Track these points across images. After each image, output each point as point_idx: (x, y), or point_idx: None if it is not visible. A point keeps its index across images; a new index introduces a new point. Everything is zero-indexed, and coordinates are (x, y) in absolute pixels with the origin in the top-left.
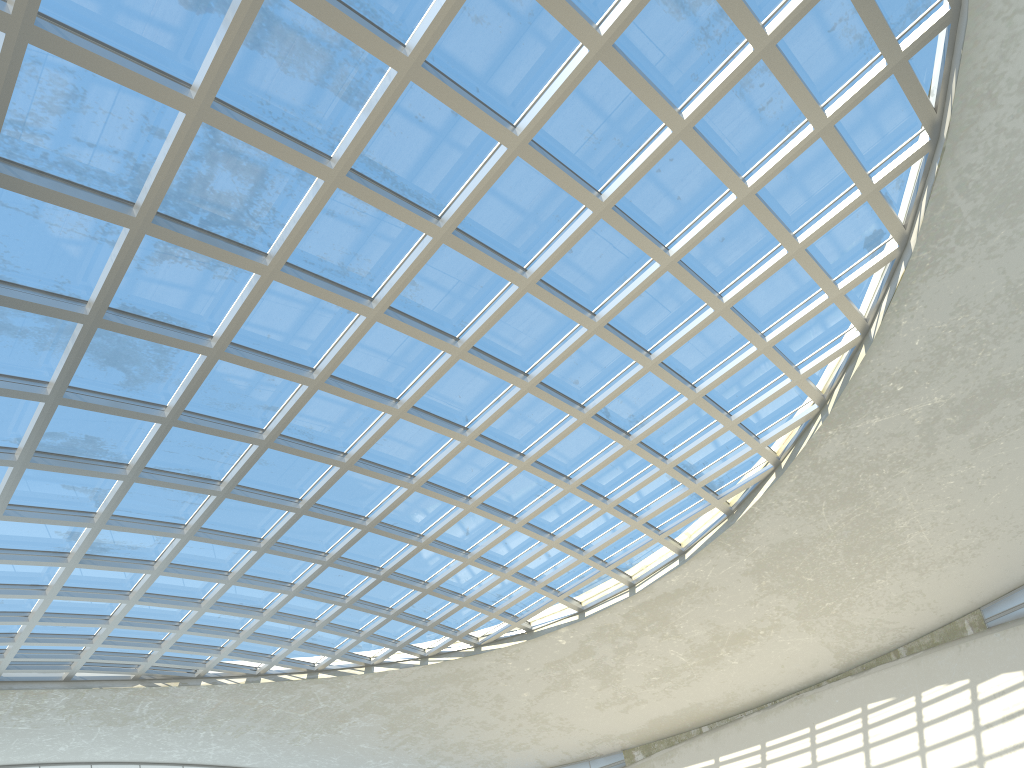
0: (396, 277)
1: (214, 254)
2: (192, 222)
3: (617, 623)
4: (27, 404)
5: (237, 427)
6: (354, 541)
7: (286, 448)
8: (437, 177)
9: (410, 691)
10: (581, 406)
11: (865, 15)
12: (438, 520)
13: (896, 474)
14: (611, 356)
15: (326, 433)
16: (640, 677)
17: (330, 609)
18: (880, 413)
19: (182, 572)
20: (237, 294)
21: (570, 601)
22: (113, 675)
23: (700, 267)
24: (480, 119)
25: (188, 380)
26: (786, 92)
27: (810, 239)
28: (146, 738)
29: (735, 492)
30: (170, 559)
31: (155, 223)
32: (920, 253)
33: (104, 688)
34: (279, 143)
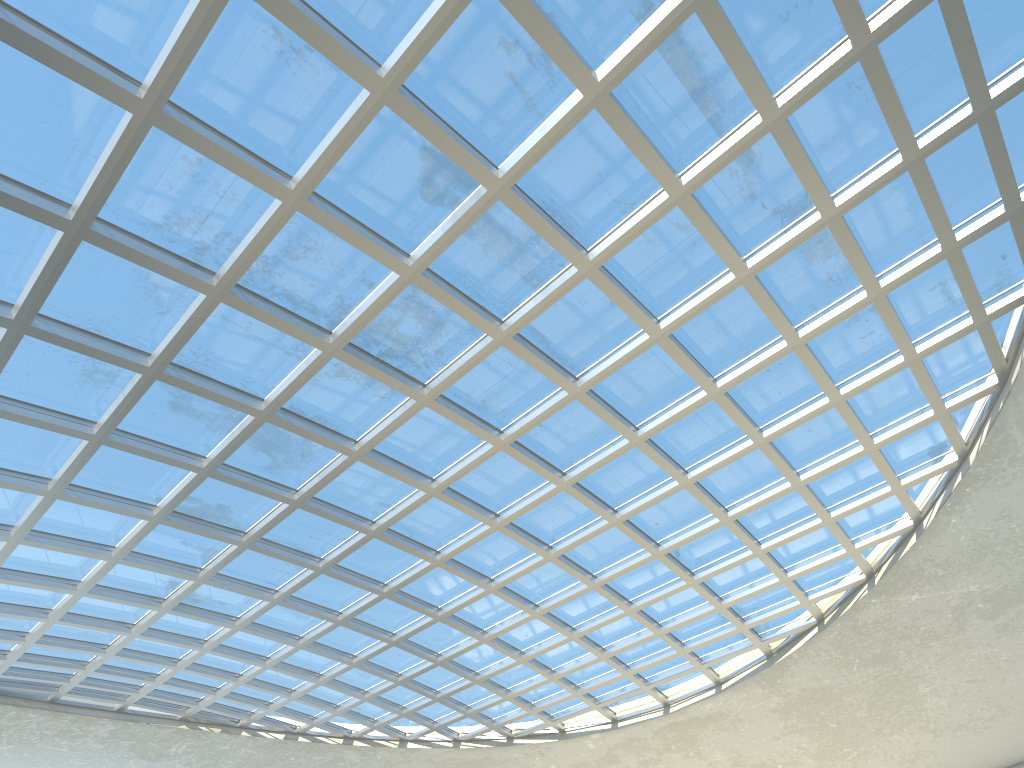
0: (528, 418)
1: (384, 380)
2: (372, 352)
3: (646, 737)
4: (179, 471)
5: (351, 516)
6: (423, 627)
7: (389, 540)
8: (584, 348)
9: None
10: (656, 544)
11: (962, 285)
12: (503, 620)
13: (926, 645)
14: (692, 507)
15: (426, 532)
16: None
17: (381, 683)
18: (920, 591)
19: (259, 631)
20: (389, 411)
21: (606, 710)
22: (161, 713)
23: (785, 448)
24: (634, 312)
25: (325, 473)
26: (885, 328)
27: (884, 442)
28: None
29: (778, 638)
30: (253, 618)
31: (344, 350)
32: (976, 468)
33: (151, 724)
34: (466, 306)
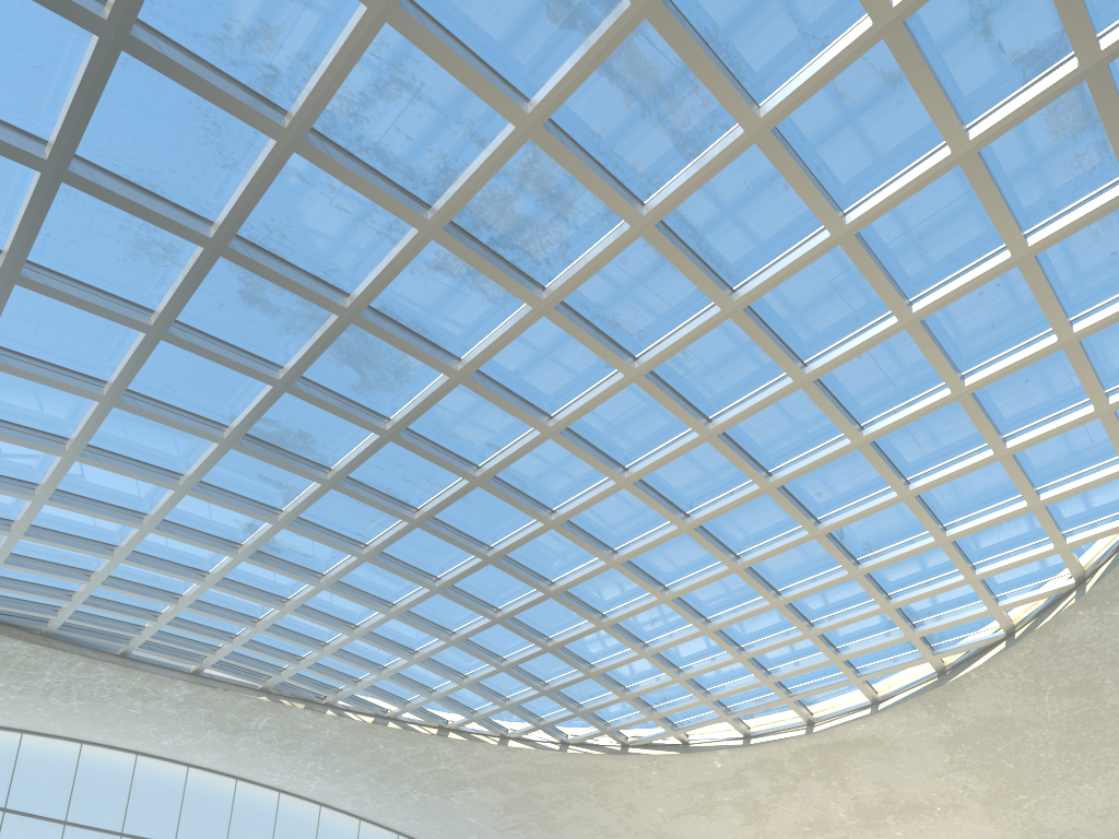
0: (669, 341)
1: (493, 275)
2: (481, 238)
3: (783, 759)
4: (253, 384)
5: (453, 457)
6: (532, 604)
7: (496, 491)
8: (745, 248)
9: (539, 775)
10: (816, 521)
11: None
12: (626, 603)
13: None
14: (865, 476)
15: (541, 485)
16: (790, 823)
17: (483, 668)
18: None
19: (347, 592)
20: (500, 322)
21: (738, 723)
22: (241, 680)
23: (992, 404)
24: (812, 198)
25: (422, 398)
26: None
27: None
28: (252, 754)
29: (954, 651)
30: (339, 576)
31: (445, 230)
32: None
33: (228, 691)
34: (598, 177)
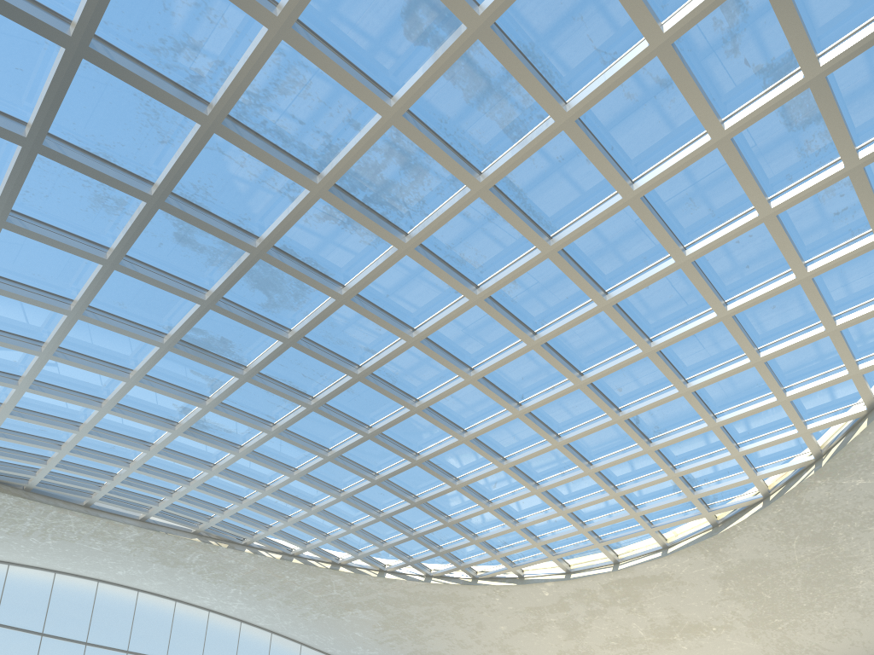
0: (502, 275)
1: (367, 225)
2: (358, 196)
3: (595, 590)
4: (186, 302)
5: (340, 359)
6: (402, 470)
7: (373, 384)
8: (559, 206)
9: (409, 600)
10: (618, 409)
11: None
12: (474, 470)
13: (865, 529)
14: (654, 376)
15: (407, 380)
16: (601, 639)
17: (365, 518)
18: (865, 476)
19: (259, 460)
20: (374, 258)
21: (561, 562)
22: (178, 525)
23: (748, 324)
24: (608, 171)
25: (314, 314)
26: (860, 205)
27: (846, 324)
28: (188, 582)
29: (724, 509)
30: (254, 447)
31: (330, 191)
32: None
33: (169, 534)
34: (445, 154)
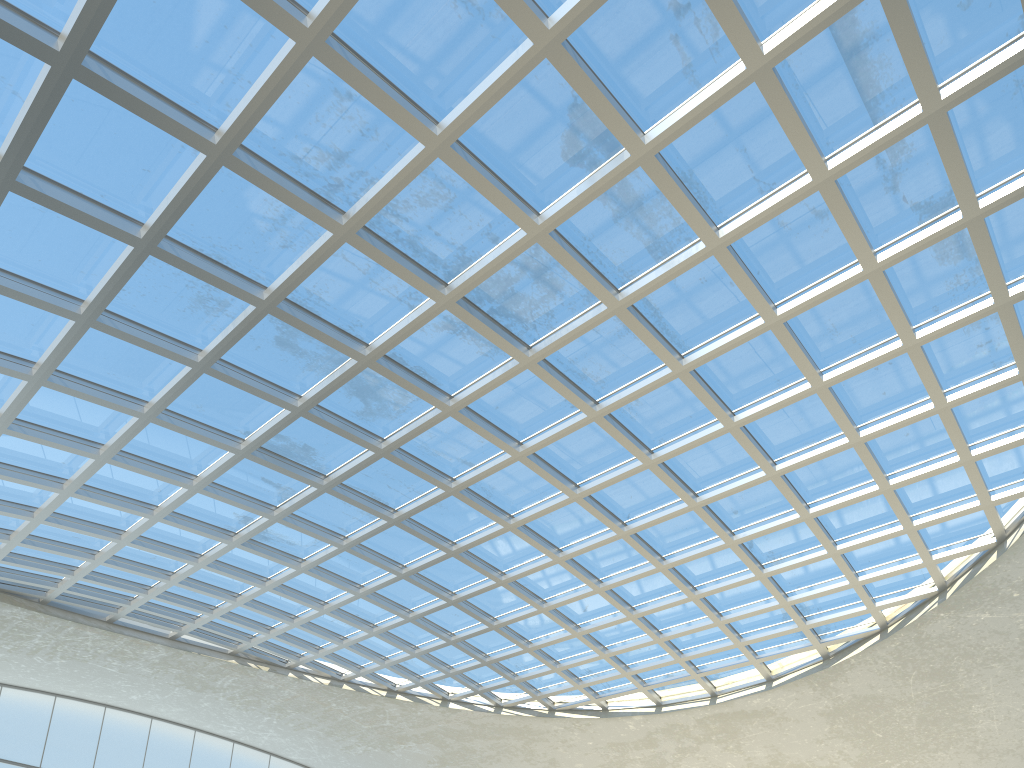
0: (626, 392)
1: (491, 337)
2: (483, 308)
3: (688, 725)
4: (272, 407)
5: (433, 471)
6: (484, 590)
7: (467, 499)
8: (695, 326)
9: (474, 733)
10: (731, 532)
11: None
12: (564, 592)
13: (987, 665)
14: (774, 499)
15: (504, 495)
16: None
17: (433, 641)
18: (991, 610)
19: (323, 575)
20: (489, 369)
21: (652, 693)
22: (213, 645)
23: (879, 450)
24: (753, 296)
25: (415, 425)
26: (1004, 338)
27: (982, 455)
28: (213, 708)
29: (838, 641)
30: (319, 562)
31: (458, 303)
32: None
33: (202, 655)
34: (587, 272)
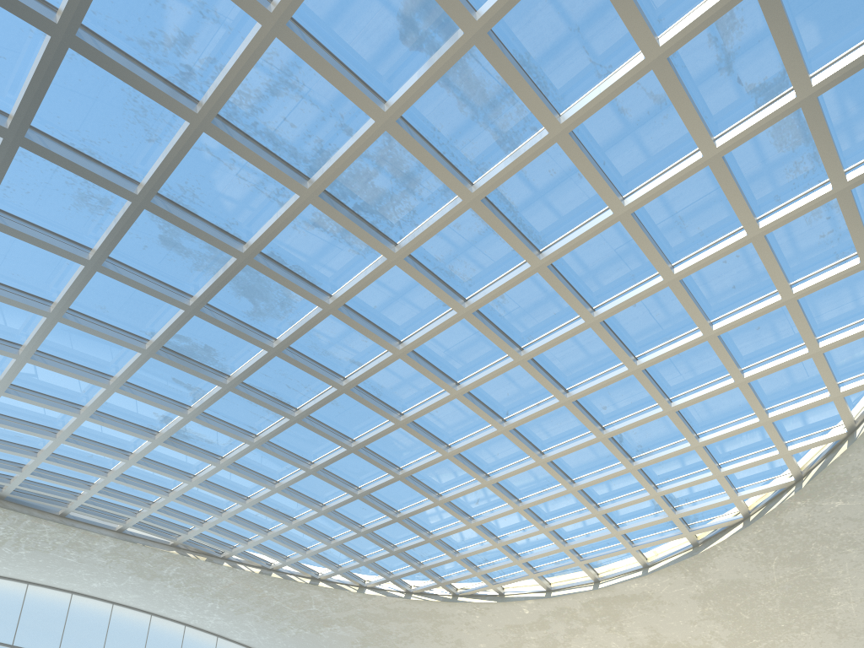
0: (491, 288)
1: (357, 233)
2: (348, 204)
3: (575, 608)
4: (169, 308)
5: (325, 370)
6: (385, 484)
7: (358, 397)
8: (549, 221)
9: (388, 616)
10: (602, 427)
11: None
12: (457, 486)
13: (843, 551)
14: (639, 395)
15: (392, 394)
16: None
17: (346, 533)
18: (844, 498)
19: (240, 471)
20: (362, 268)
21: (542, 580)
22: (156, 537)
23: (733, 345)
24: (600, 185)
25: (301, 323)
26: (846, 228)
27: (829, 346)
28: (164, 595)
29: (705, 529)
30: (235, 459)
31: (320, 197)
32: None
33: (146, 546)
34: (438, 162)
